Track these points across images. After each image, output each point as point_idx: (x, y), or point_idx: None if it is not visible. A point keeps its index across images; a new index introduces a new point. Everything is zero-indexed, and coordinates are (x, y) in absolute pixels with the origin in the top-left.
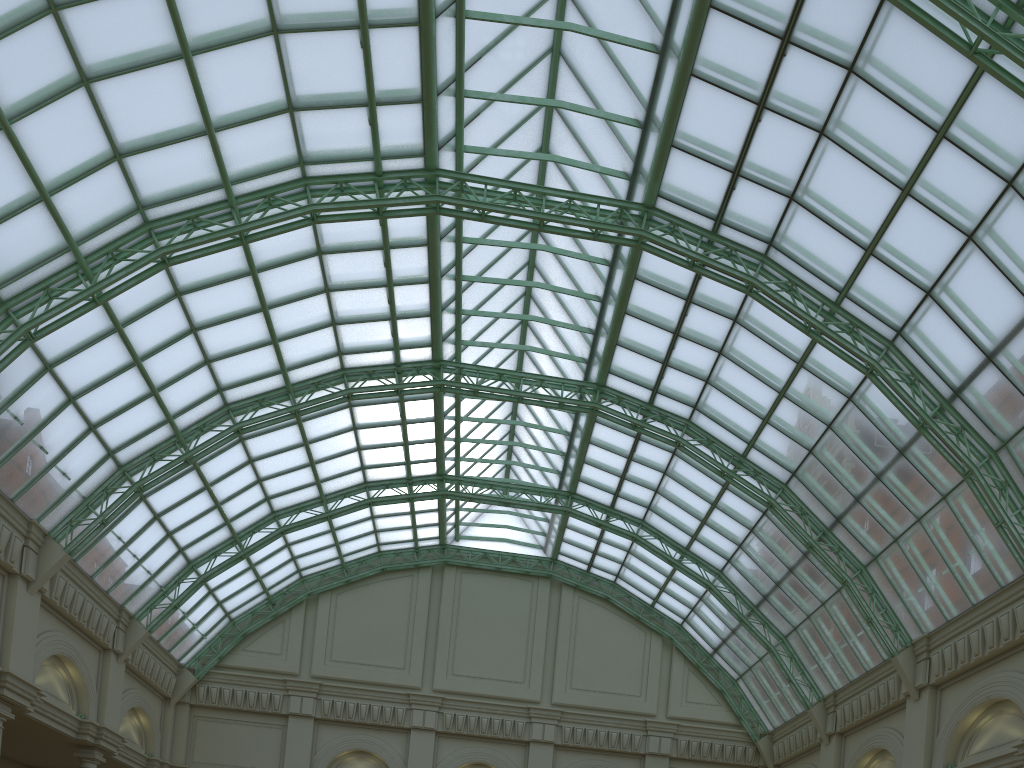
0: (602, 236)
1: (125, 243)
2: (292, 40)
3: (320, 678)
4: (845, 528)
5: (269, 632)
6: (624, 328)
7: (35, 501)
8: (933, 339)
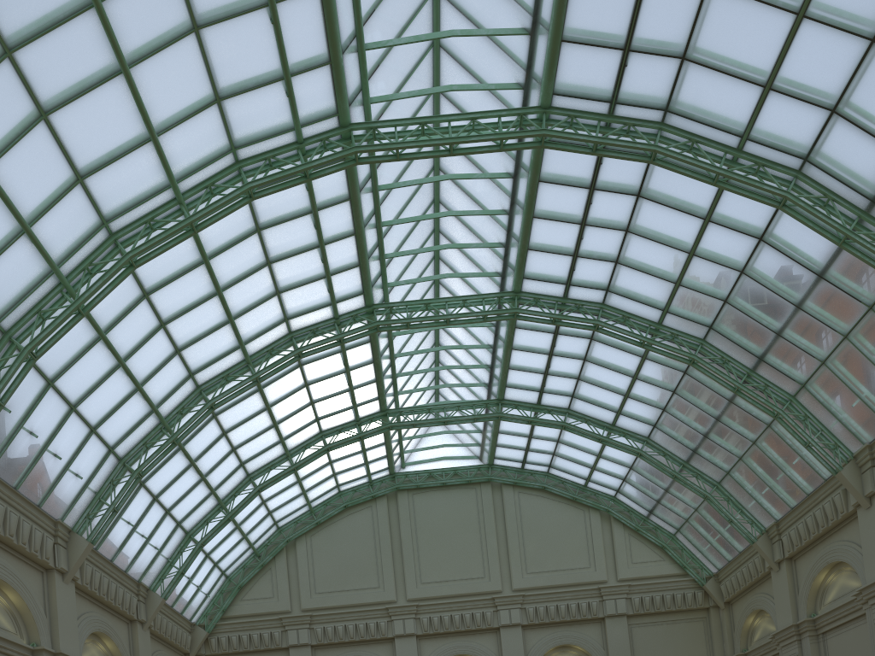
0: (507, 145)
1: (97, 257)
2: (211, 33)
3: (309, 610)
4: (769, 365)
5: (260, 580)
6: (534, 232)
7: (57, 503)
8: (843, 155)
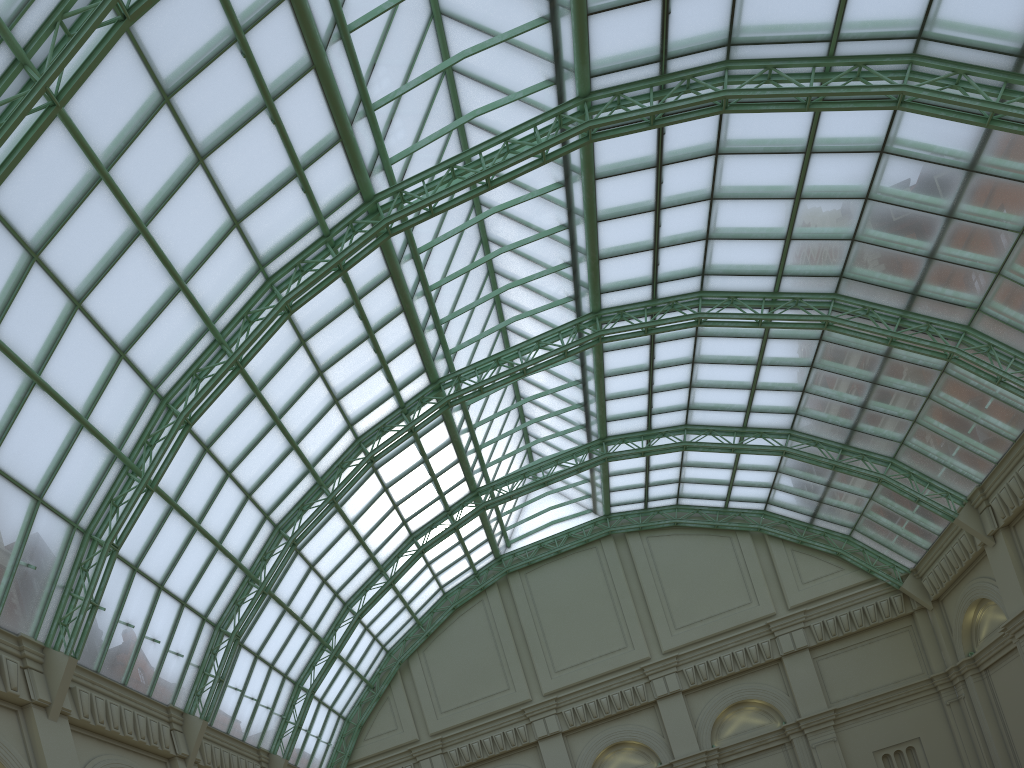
0: (550, 155)
1: (153, 427)
2: (216, 158)
3: (438, 733)
4: (927, 298)
5: (379, 714)
6: (601, 238)
7: (165, 688)
8: (968, 14)
